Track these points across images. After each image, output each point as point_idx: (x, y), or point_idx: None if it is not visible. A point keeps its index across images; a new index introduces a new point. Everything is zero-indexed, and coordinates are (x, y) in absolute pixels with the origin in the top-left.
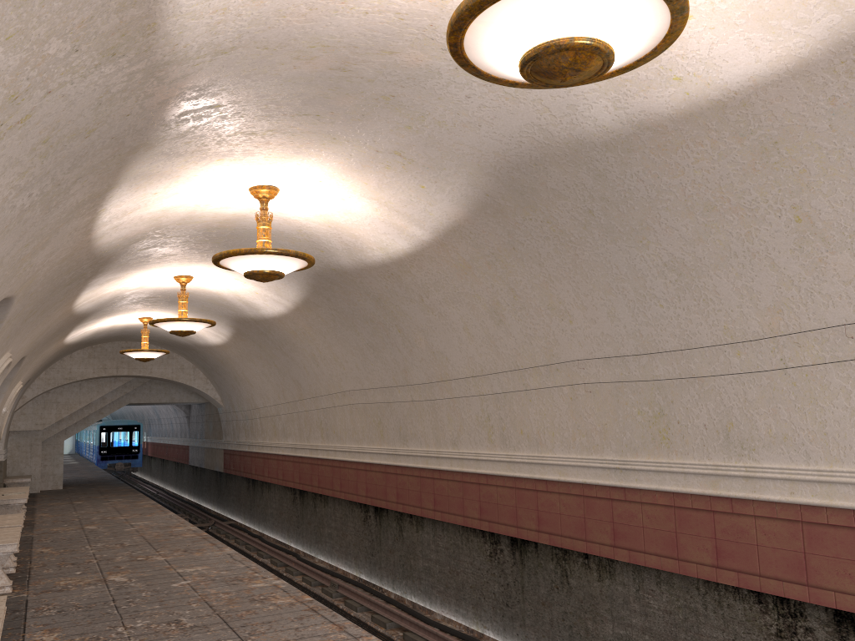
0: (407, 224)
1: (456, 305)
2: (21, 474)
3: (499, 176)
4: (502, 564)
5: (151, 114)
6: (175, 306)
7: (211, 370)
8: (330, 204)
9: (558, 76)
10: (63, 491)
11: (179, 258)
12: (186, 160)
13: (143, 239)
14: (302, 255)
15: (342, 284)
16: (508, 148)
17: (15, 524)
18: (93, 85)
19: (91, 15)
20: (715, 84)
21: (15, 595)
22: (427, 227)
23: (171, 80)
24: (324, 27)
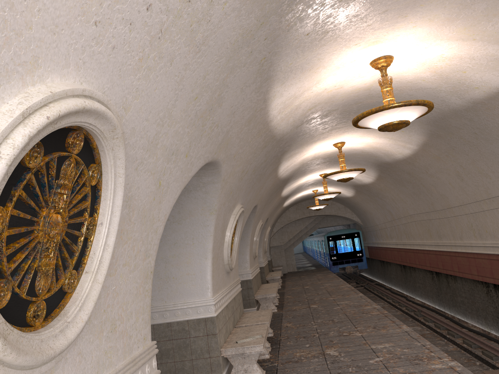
0: (404, 144)
1: (441, 173)
2: (278, 265)
3: (431, 124)
4: (492, 297)
5: (283, 146)
6: None
7: (352, 208)
8: (369, 142)
9: (391, 131)
10: (296, 271)
11: (317, 169)
12: (302, 147)
13: (299, 169)
14: (357, 169)
15: (391, 168)
16: (427, 115)
17: (275, 286)
18: (262, 154)
19: (256, 147)
20: (492, 87)
21: (278, 312)
22: (413, 144)
23: (285, 138)
24: (330, 107)
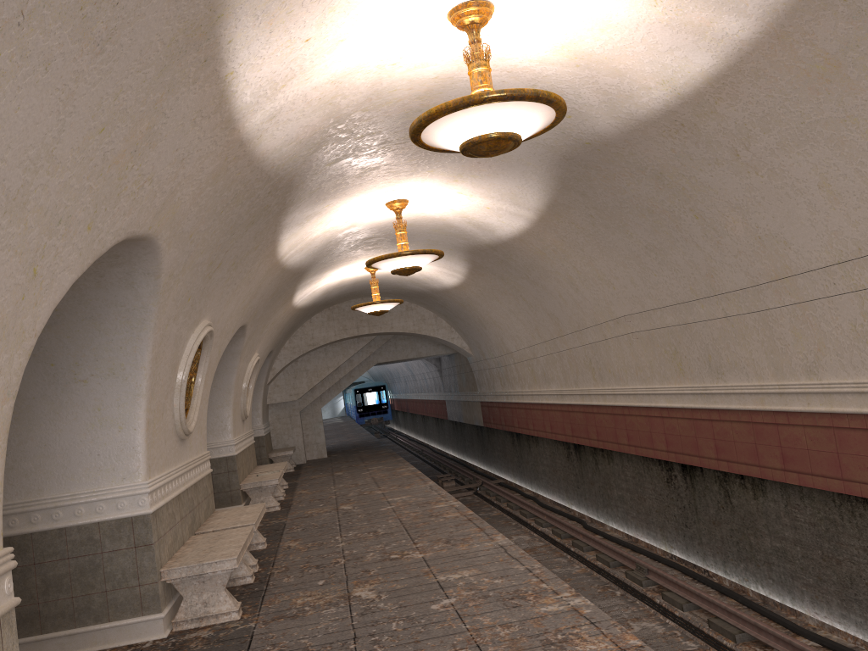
0: (711, 15)
1: (804, 147)
2: (285, 446)
3: None
4: None
5: None
6: None
7: (453, 317)
8: (576, 18)
9: None
10: (327, 459)
11: (383, 173)
12: None
13: (325, 143)
14: (546, 96)
15: (602, 164)
16: None
17: (248, 522)
18: None
19: None
20: None
21: (242, 625)
22: (751, 9)
23: None
24: None
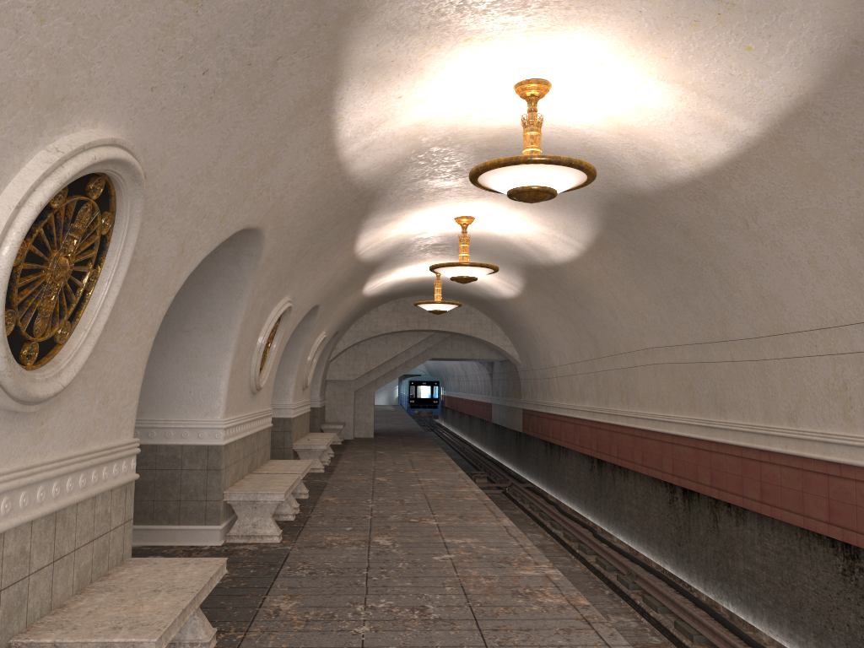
0: (725, 114)
1: (797, 228)
2: (337, 421)
3: None
4: (861, 589)
5: None
6: None
7: (508, 326)
8: (618, 100)
9: None
10: (372, 439)
11: (454, 194)
12: (424, 42)
13: (406, 167)
14: (578, 164)
15: (641, 214)
16: None
17: (296, 471)
18: None
19: None
20: None
21: (281, 546)
22: (754, 115)
23: None
24: None
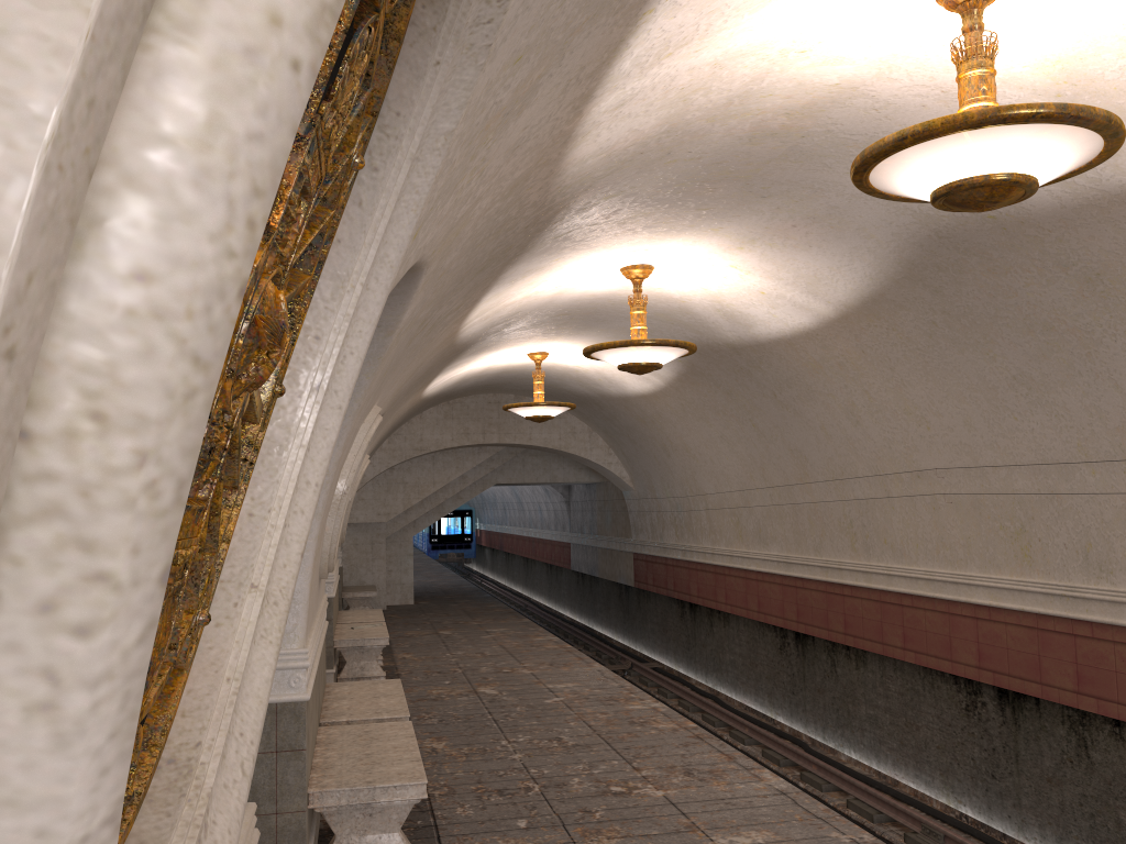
0: None
1: None
2: (361, 583)
3: None
4: None
5: None
6: (593, 330)
7: (619, 435)
8: (1114, 17)
9: None
10: (415, 608)
11: (653, 223)
12: None
13: (629, 163)
14: (1117, 125)
15: (997, 251)
16: None
17: (398, 713)
18: None
19: None
20: None
21: None
22: None
23: None
24: None
